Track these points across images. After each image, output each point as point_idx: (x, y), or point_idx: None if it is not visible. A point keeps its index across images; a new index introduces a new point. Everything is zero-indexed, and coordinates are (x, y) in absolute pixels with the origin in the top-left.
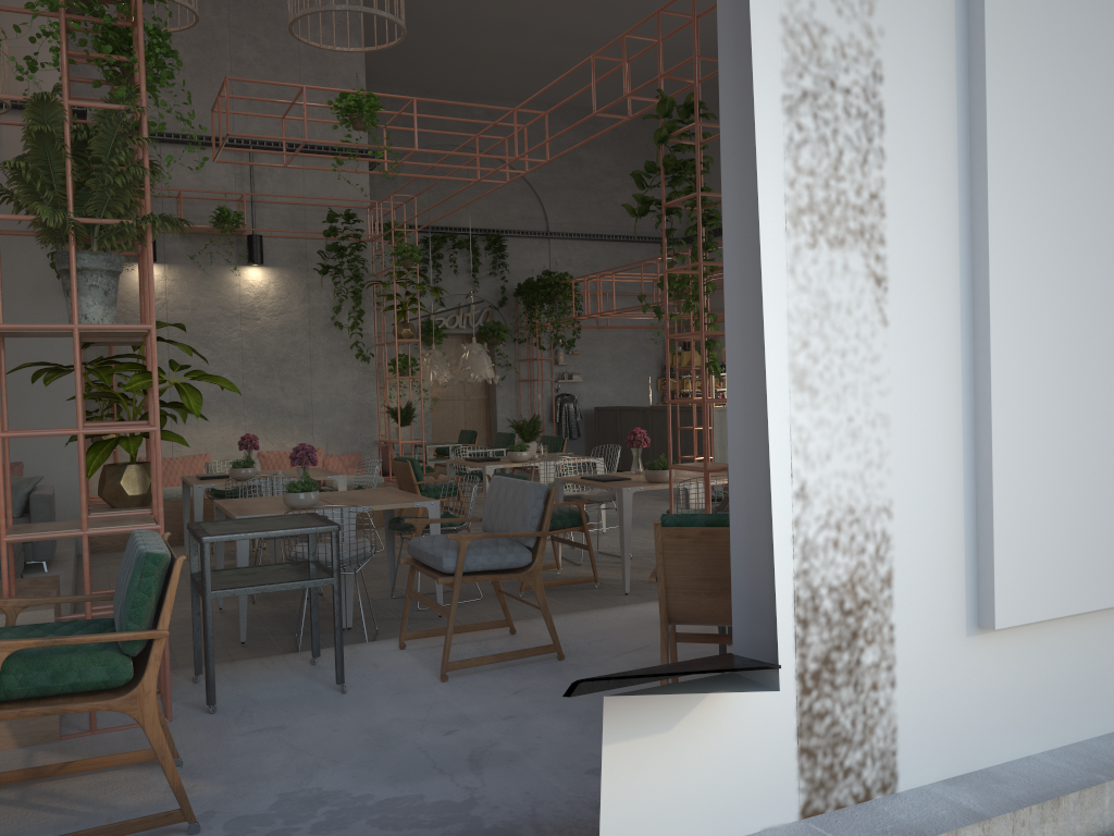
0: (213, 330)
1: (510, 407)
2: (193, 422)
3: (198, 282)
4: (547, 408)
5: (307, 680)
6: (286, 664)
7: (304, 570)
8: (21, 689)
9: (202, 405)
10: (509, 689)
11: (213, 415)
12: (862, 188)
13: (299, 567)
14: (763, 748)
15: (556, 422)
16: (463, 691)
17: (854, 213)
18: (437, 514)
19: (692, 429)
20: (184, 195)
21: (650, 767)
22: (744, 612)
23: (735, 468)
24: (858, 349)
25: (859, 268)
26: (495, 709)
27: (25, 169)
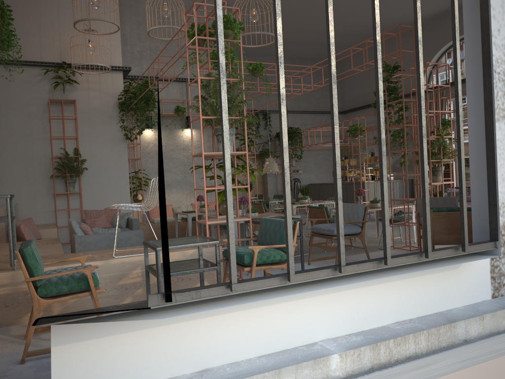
0: (173, 154)
1: (273, 184)
2: (166, 192)
3: (167, 135)
4: None
5: None
6: (273, 270)
7: None
8: (259, 261)
9: (170, 185)
10: None
11: (174, 189)
12: (503, 103)
13: None
14: (481, 276)
15: (292, 190)
16: None
17: (501, 111)
18: None
19: None
20: (161, 101)
21: (452, 279)
22: (477, 233)
23: (473, 189)
24: (503, 153)
25: (503, 128)
26: None
27: (213, 101)
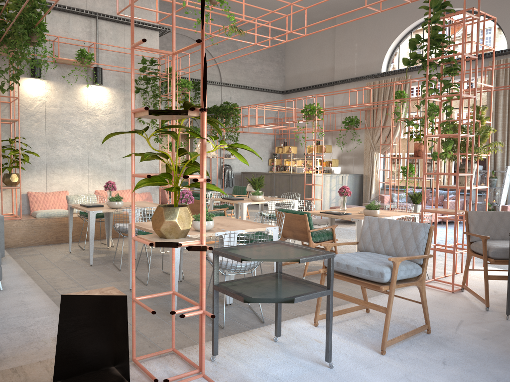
0: (72, 120)
1: None
2: (58, 172)
3: (64, 92)
4: (217, 171)
5: (289, 356)
6: (256, 341)
7: (293, 282)
8: None
9: (64, 163)
10: (435, 360)
11: (70, 169)
12: None
13: (284, 279)
14: None
15: (221, 179)
16: (409, 363)
17: None
18: (277, 234)
19: (313, 185)
20: (57, 40)
21: None
22: None
23: None
24: None
25: None
26: (453, 379)
27: None
